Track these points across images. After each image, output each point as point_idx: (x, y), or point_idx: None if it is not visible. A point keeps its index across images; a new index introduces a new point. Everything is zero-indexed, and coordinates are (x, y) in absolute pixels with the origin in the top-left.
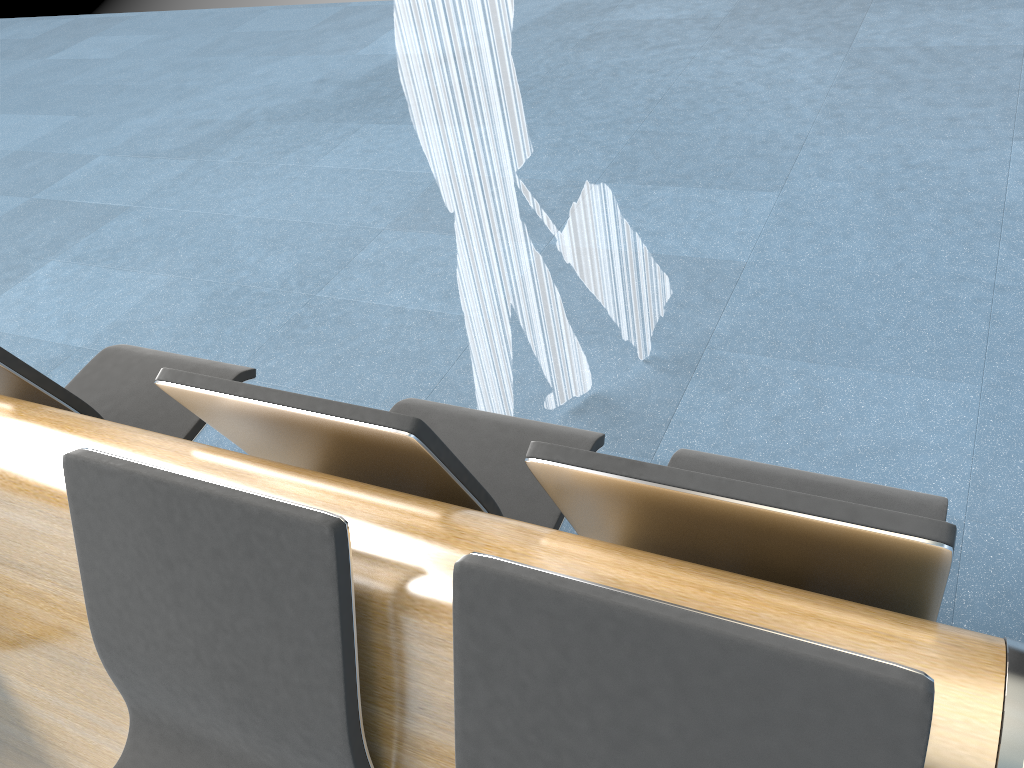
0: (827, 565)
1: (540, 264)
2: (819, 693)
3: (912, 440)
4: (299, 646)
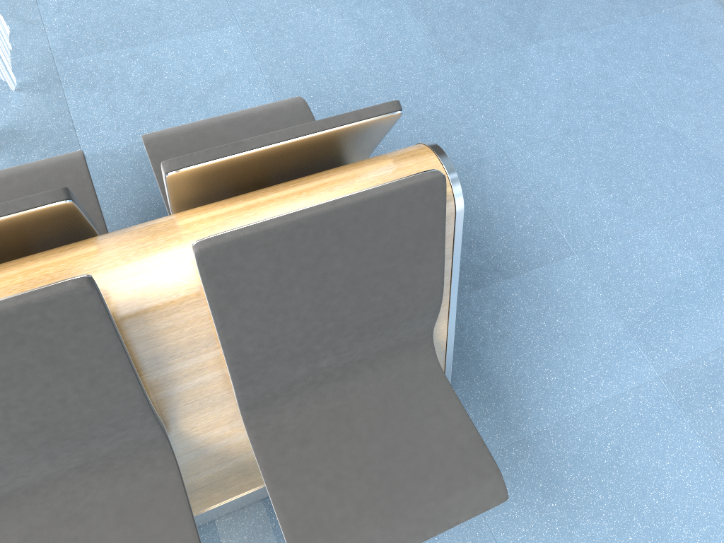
0: (333, 151)
1: None
2: (403, 202)
3: (226, 73)
4: (89, 373)
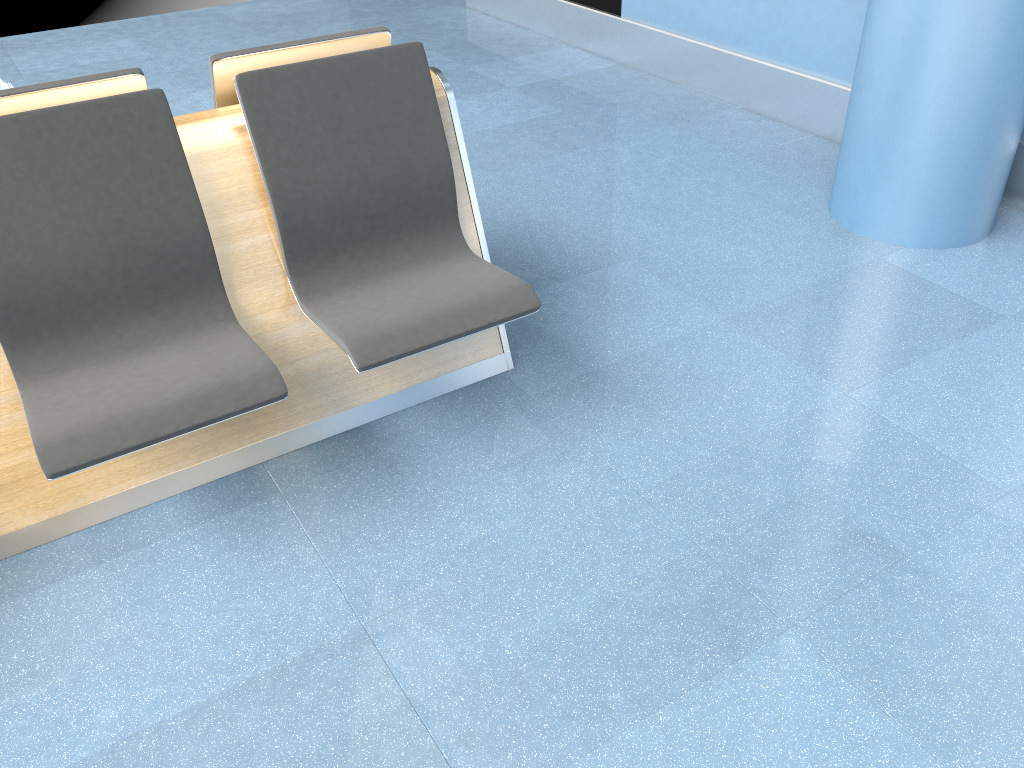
0: None
1: None
2: (392, 60)
3: None
4: (159, 177)
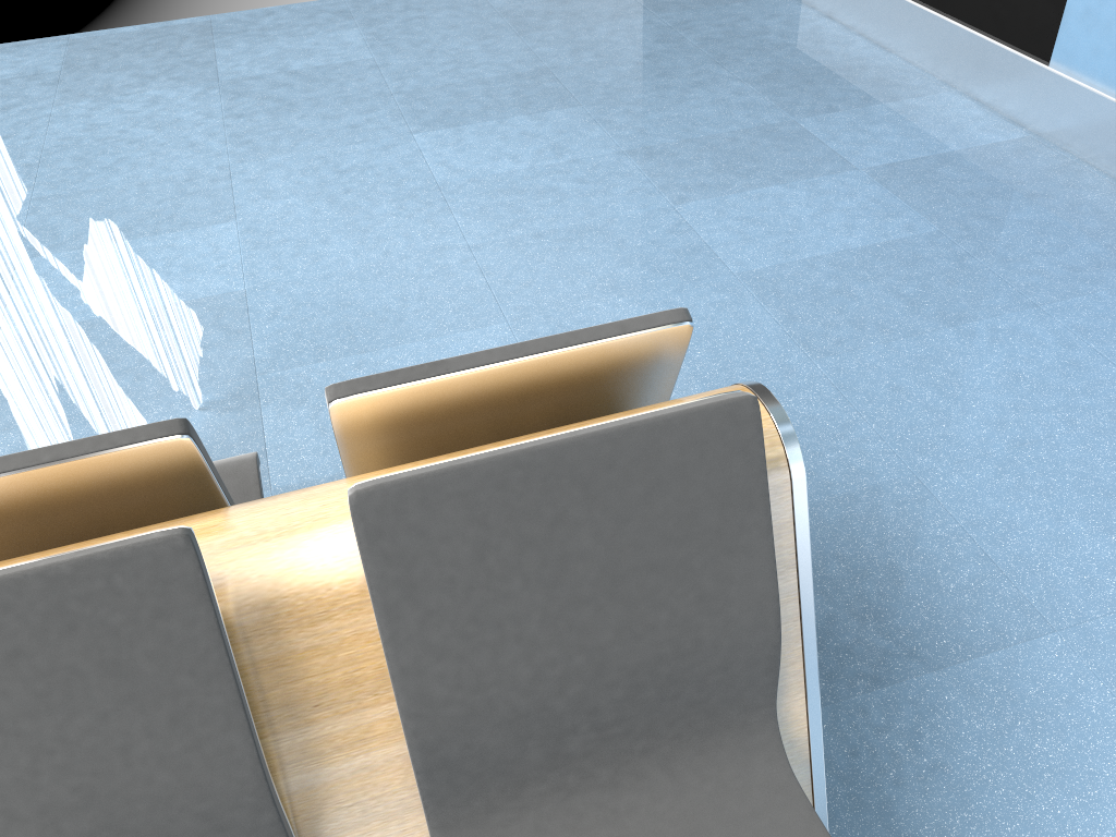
0: (594, 398)
1: (71, 322)
2: (689, 438)
3: None
4: (172, 703)
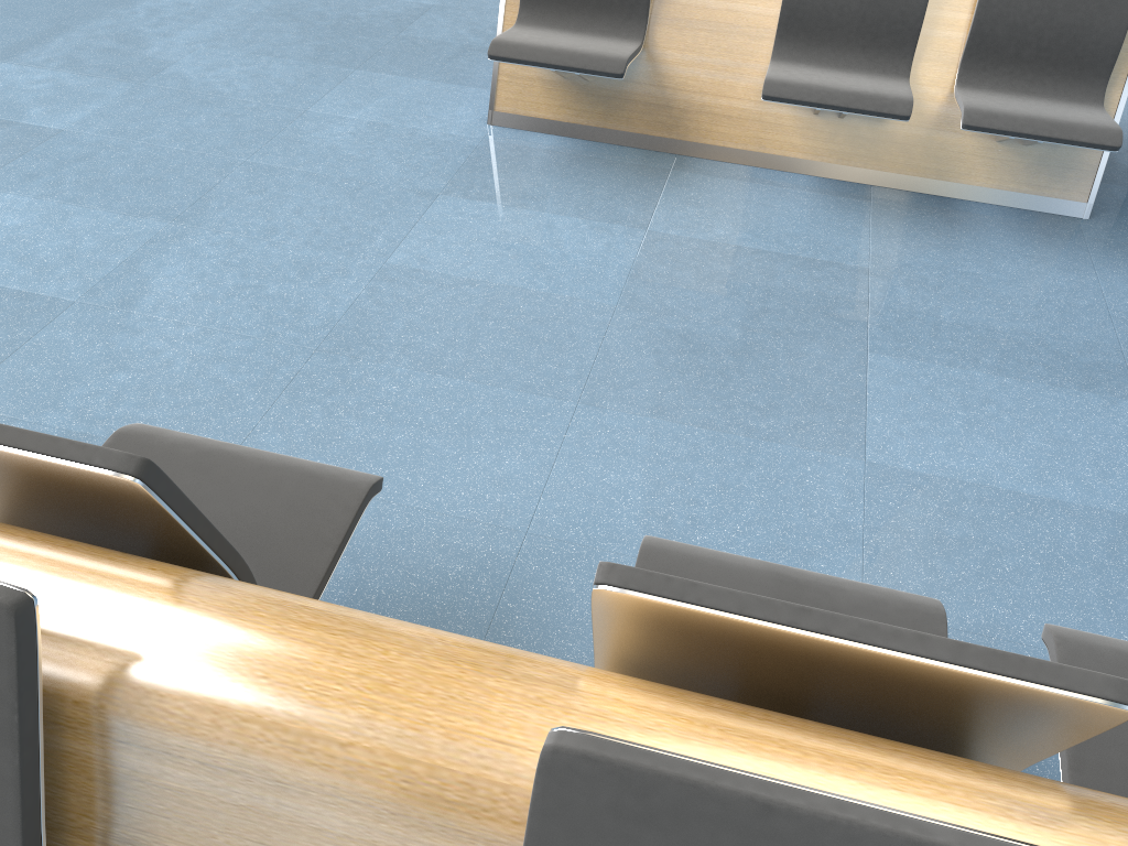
0: None
1: None
2: None
3: None
4: None
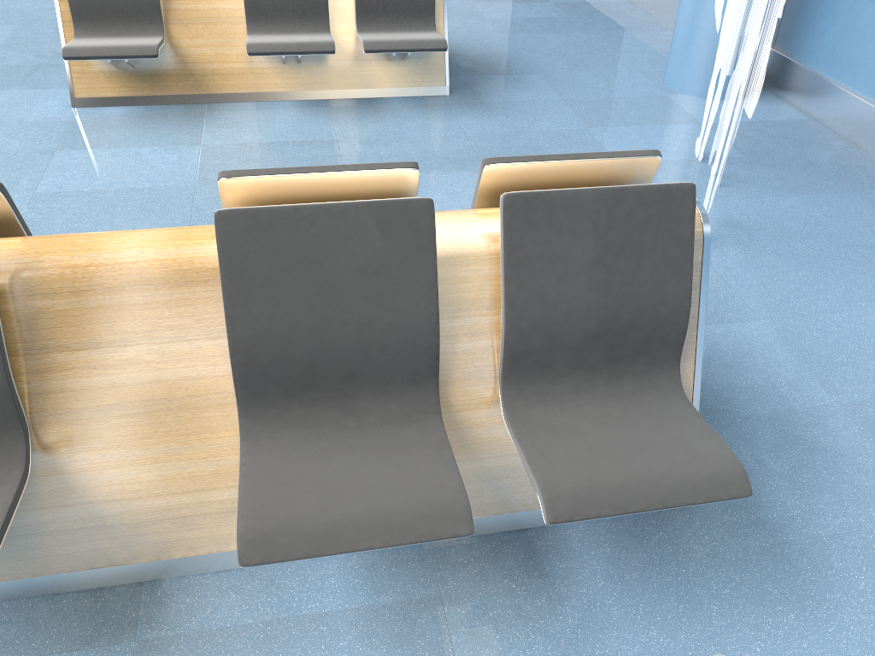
0: None
1: None
2: None
3: None
4: None
